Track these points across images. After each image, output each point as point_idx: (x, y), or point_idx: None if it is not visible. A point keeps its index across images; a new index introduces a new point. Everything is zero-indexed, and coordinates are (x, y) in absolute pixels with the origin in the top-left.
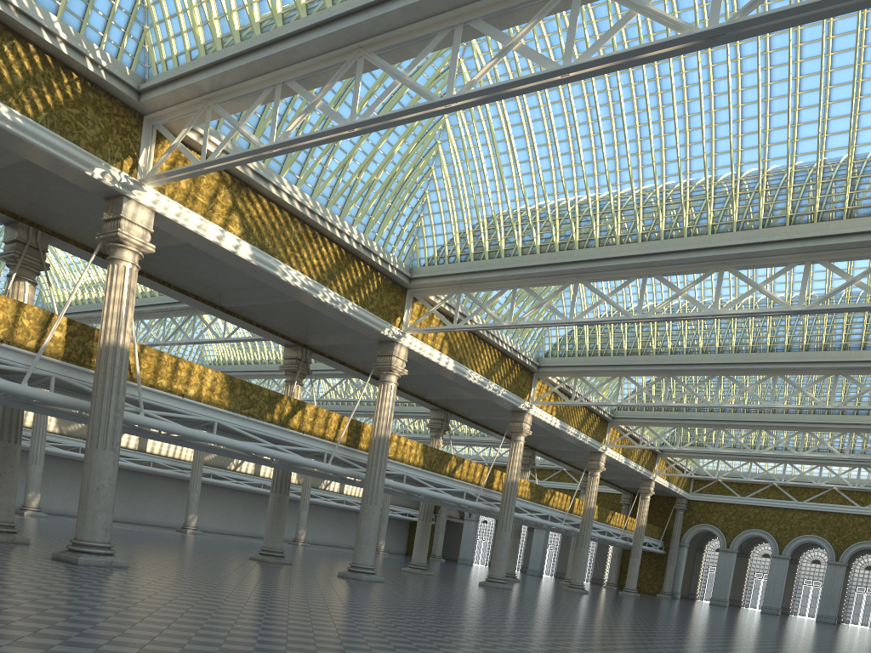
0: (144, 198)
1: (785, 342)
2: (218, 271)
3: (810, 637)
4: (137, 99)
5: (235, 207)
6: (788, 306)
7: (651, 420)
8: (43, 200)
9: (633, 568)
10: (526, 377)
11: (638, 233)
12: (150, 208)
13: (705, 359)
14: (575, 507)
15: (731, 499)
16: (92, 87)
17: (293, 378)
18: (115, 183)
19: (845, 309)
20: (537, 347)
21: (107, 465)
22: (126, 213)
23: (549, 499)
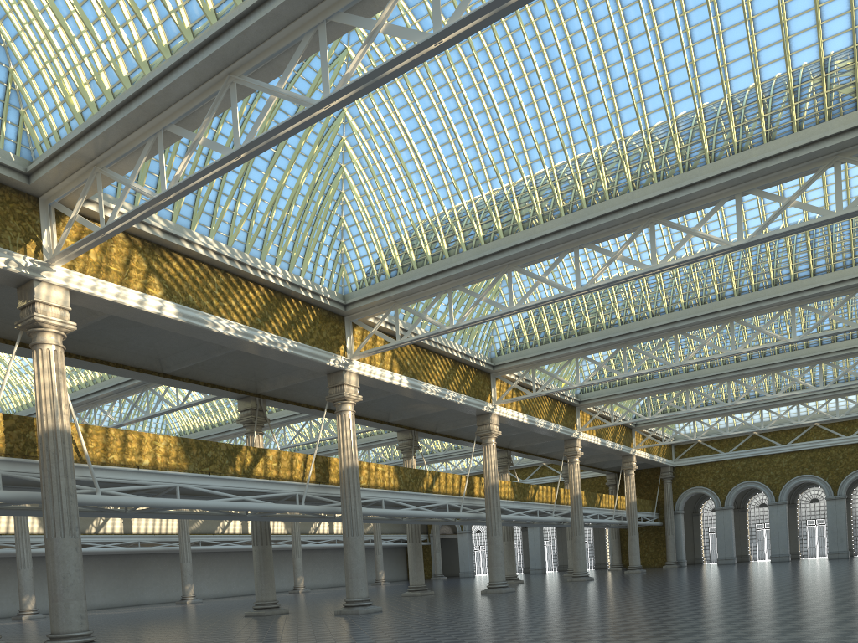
0: (54, 278)
1: (733, 286)
2: (152, 338)
3: (828, 575)
4: (27, 182)
5: (151, 269)
6: (728, 243)
7: (618, 395)
8: None
9: (633, 545)
10: (483, 380)
11: (559, 207)
12: (64, 287)
13: (657, 321)
14: (561, 497)
15: (716, 457)
16: None
17: (252, 429)
18: (21, 268)
19: (788, 233)
20: (488, 347)
21: (69, 551)
22: (39, 297)
23: (533, 495)
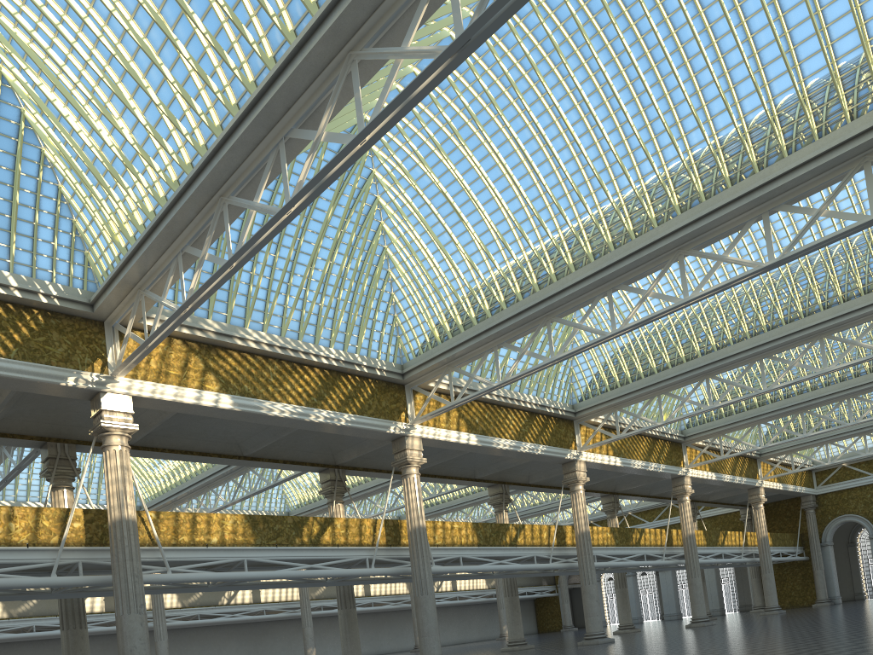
0: (118, 388)
1: (817, 301)
2: (227, 427)
3: None
4: (91, 311)
5: (207, 367)
6: (758, 264)
7: (725, 427)
8: (60, 417)
9: (768, 584)
10: (565, 427)
11: (587, 254)
12: (127, 394)
13: (738, 348)
14: (674, 538)
15: (865, 480)
16: (52, 314)
17: (333, 498)
18: (89, 384)
19: (821, 244)
20: (569, 395)
21: (135, 627)
22: (105, 405)
23: (638, 539)
